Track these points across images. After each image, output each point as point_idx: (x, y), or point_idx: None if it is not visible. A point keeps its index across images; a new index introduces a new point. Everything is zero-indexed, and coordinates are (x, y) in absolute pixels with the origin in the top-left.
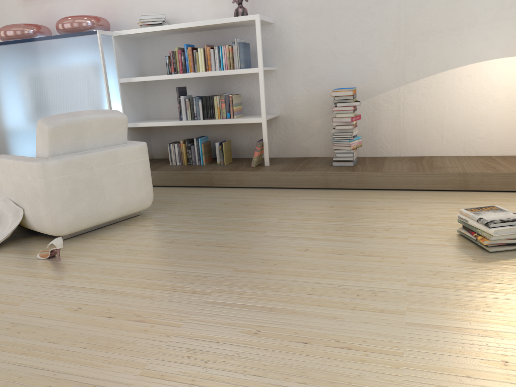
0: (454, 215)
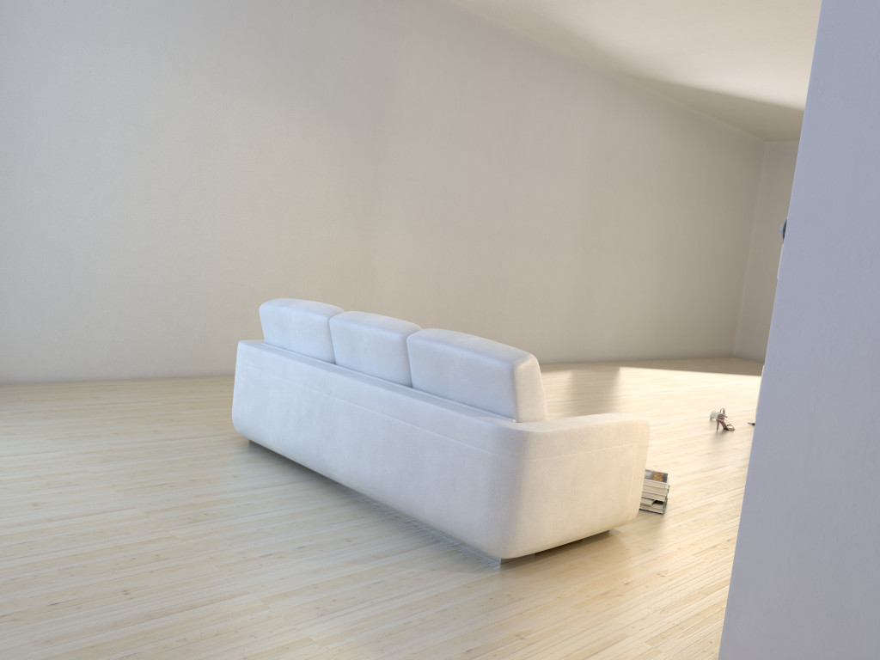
0: (729, 524)
